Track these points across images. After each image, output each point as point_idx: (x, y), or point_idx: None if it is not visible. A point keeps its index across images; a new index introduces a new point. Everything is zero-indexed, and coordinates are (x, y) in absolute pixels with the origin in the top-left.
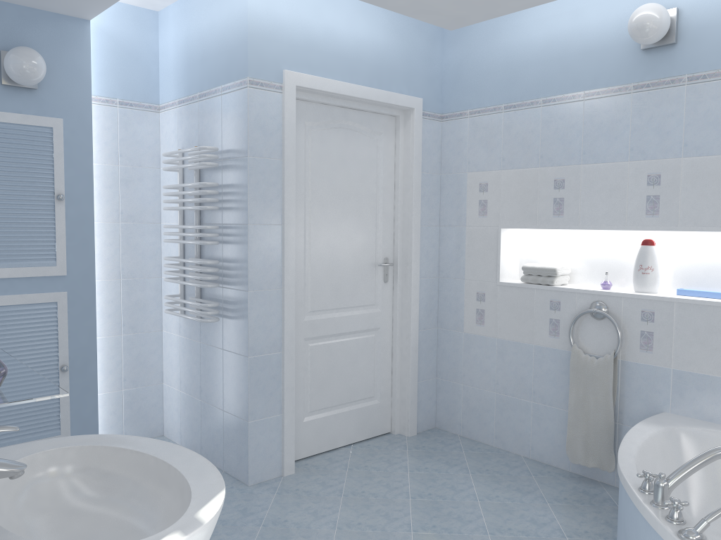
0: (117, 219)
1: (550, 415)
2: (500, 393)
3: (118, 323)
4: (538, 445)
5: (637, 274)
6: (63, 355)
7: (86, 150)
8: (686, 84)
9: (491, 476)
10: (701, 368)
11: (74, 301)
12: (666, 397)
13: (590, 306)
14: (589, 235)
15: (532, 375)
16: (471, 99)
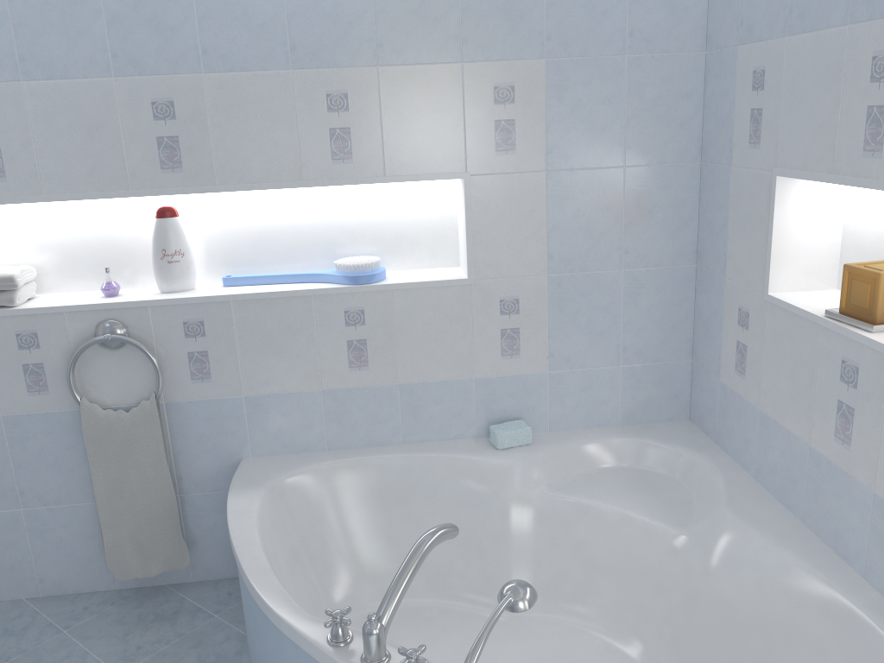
0: None
1: (62, 520)
2: None
3: None
4: (51, 571)
5: (161, 265)
6: None
7: None
8: None
9: None
10: (283, 385)
11: None
12: (243, 438)
13: (95, 330)
14: (57, 206)
15: (12, 466)
16: None
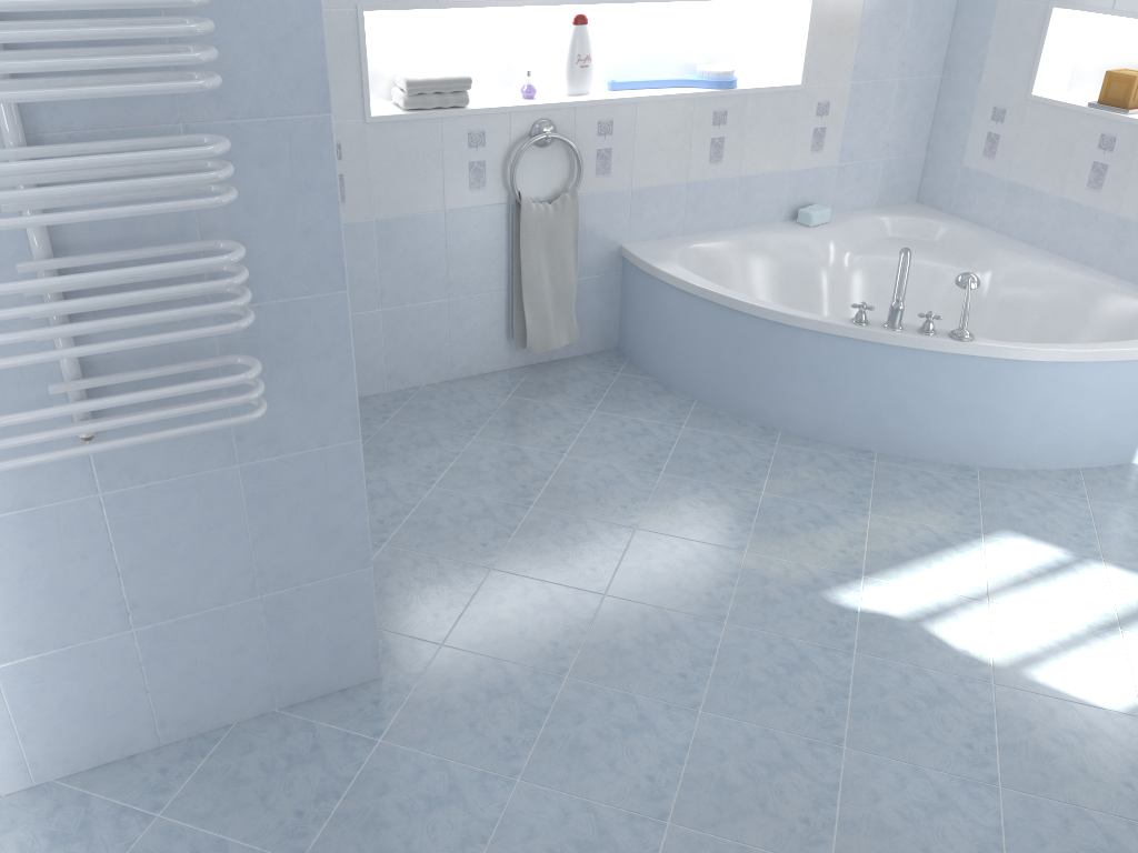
0: None
1: (478, 307)
2: (392, 307)
3: None
4: (462, 356)
5: (575, 70)
6: None
7: None
8: None
9: (491, 424)
10: (661, 179)
11: None
12: (624, 226)
13: (531, 129)
14: (476, 10)
15: (445, 259)
16: None
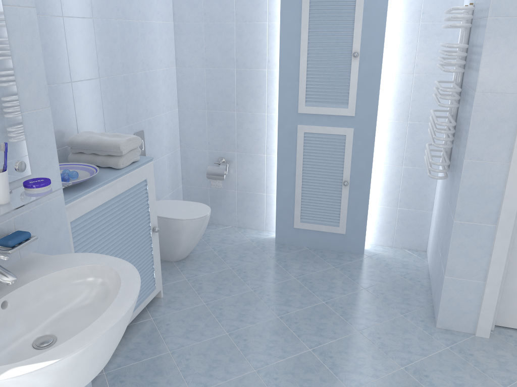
0: (412, 70)
1: None
2: None
3: (401, 156)
4: None
5: None
6: (345, 174)
7: (381, 13)
8: None
9: None
10: None
11: (358, 136)
12: None
13: None
14: None
15: None
16: None
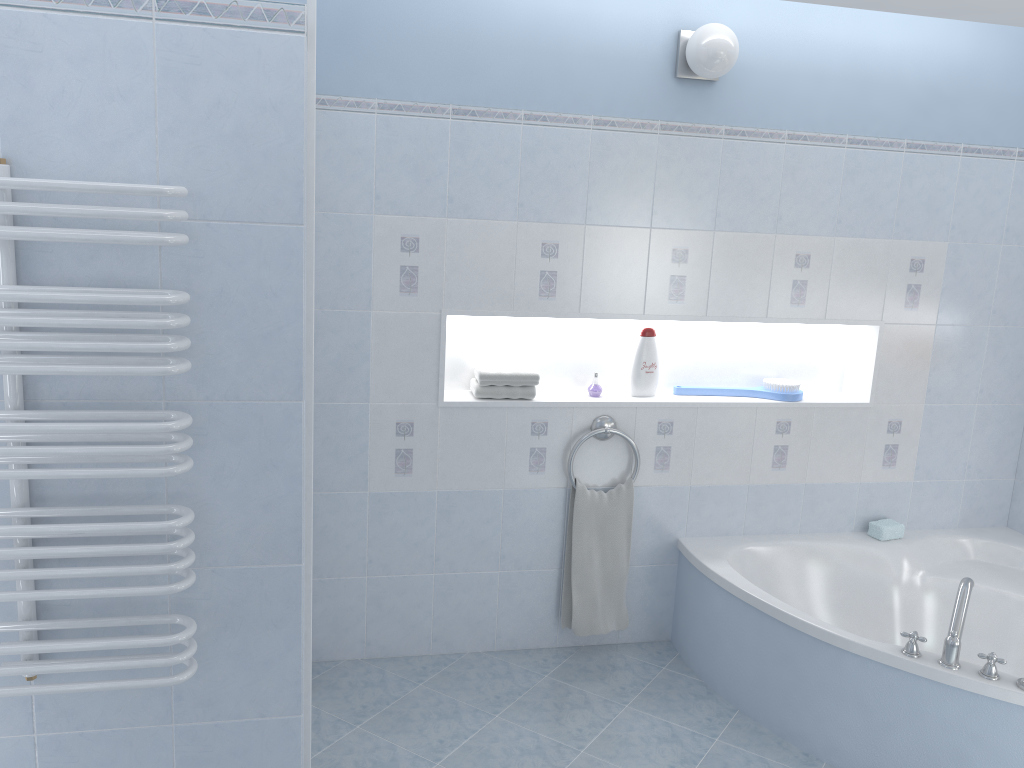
0: None
1: (528, 583)
2: (444, 572)
3: None
4: (508, 628)
5: (640, 374)
6: None
7: None
8: (724, 137)
9: (518, 703)
10: (720, 478)
11: None
12: (682, 520)
13: (592, 423)
14: (554, 319)
15: (500, 533)
16: (382, 80)
